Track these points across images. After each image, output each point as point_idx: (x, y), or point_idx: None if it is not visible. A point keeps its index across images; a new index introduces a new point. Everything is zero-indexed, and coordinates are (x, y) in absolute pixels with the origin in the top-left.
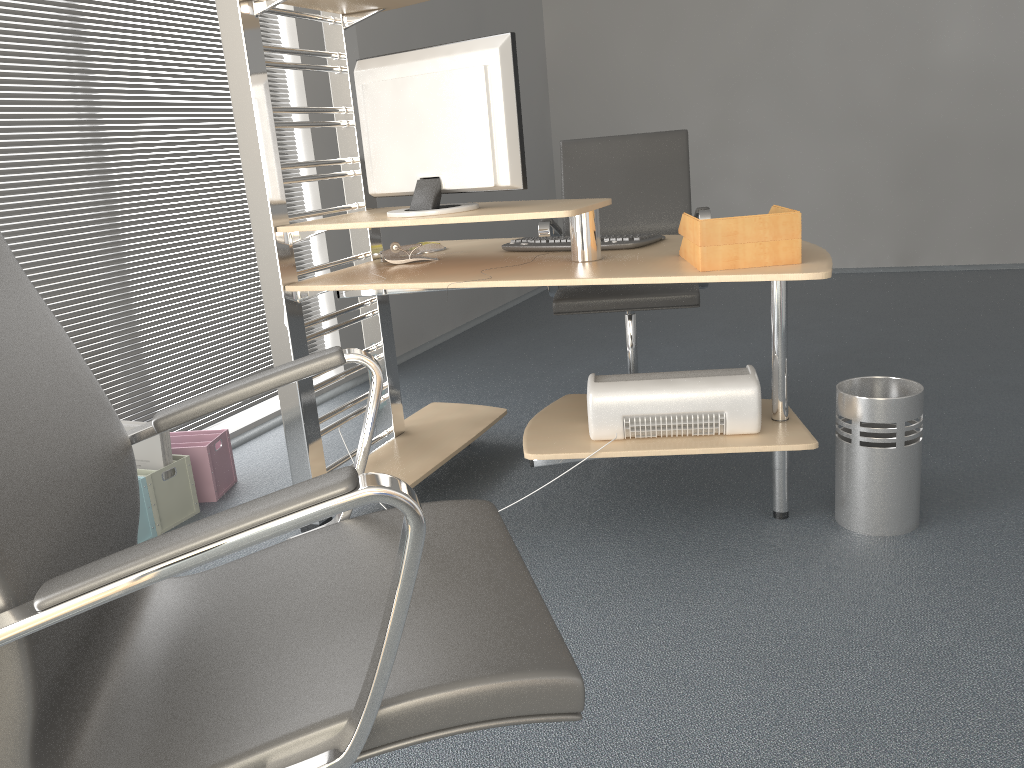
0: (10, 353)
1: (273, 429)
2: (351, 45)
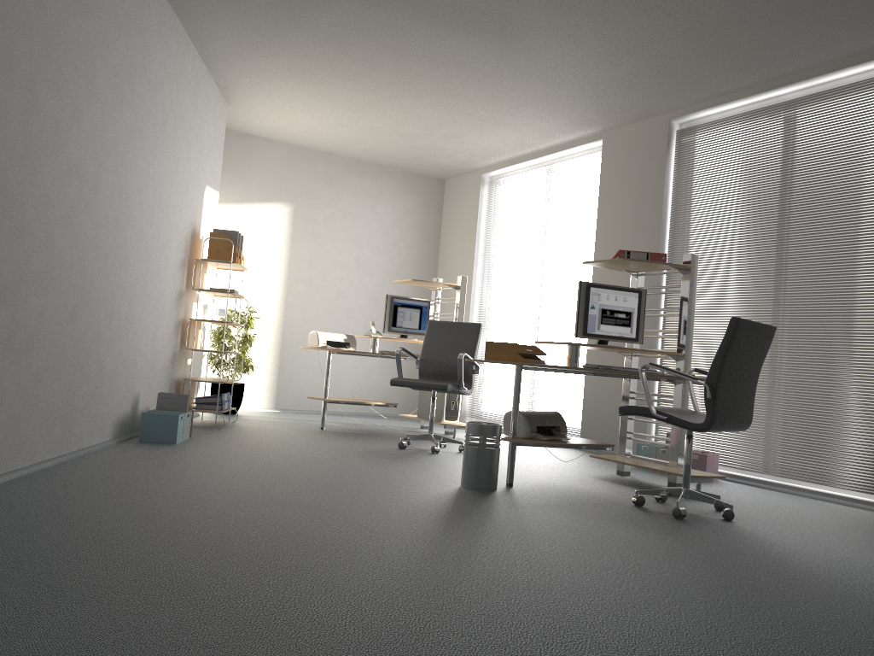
0: (454, 342)
1: (794, 494)
2: (685, 281)
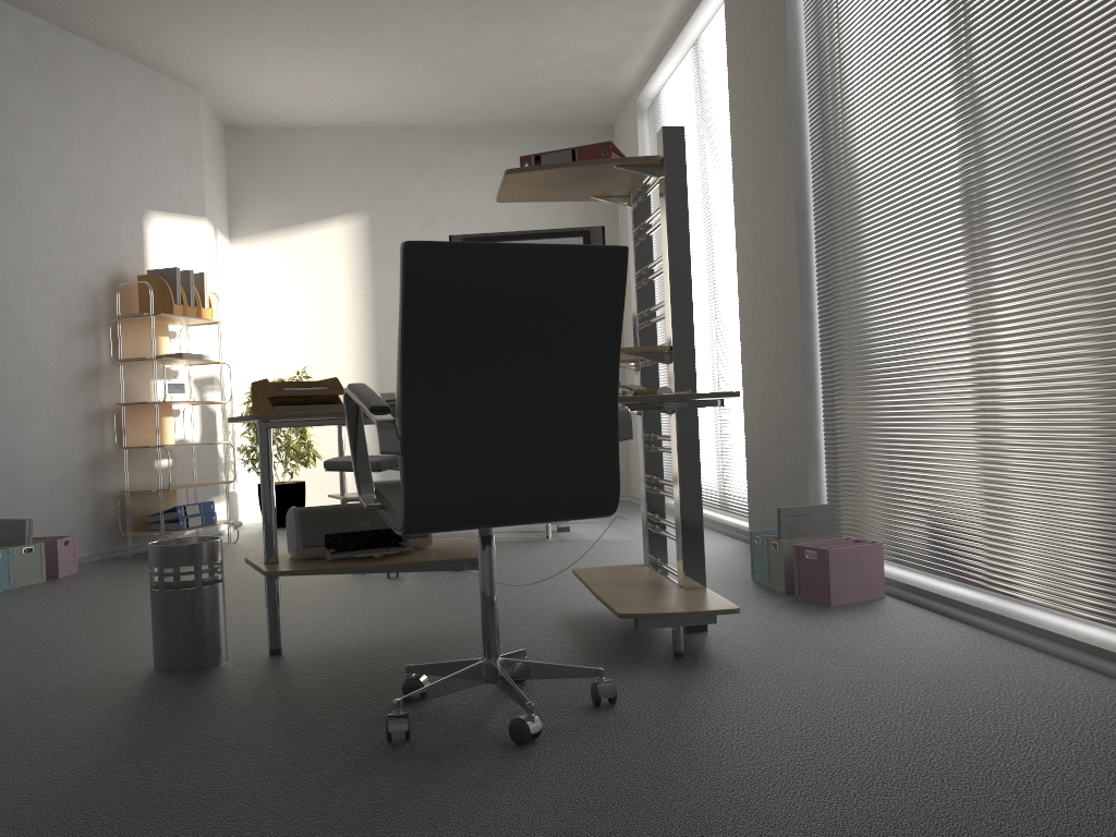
0: None
1: (992, 634)
2: (661, 190)
